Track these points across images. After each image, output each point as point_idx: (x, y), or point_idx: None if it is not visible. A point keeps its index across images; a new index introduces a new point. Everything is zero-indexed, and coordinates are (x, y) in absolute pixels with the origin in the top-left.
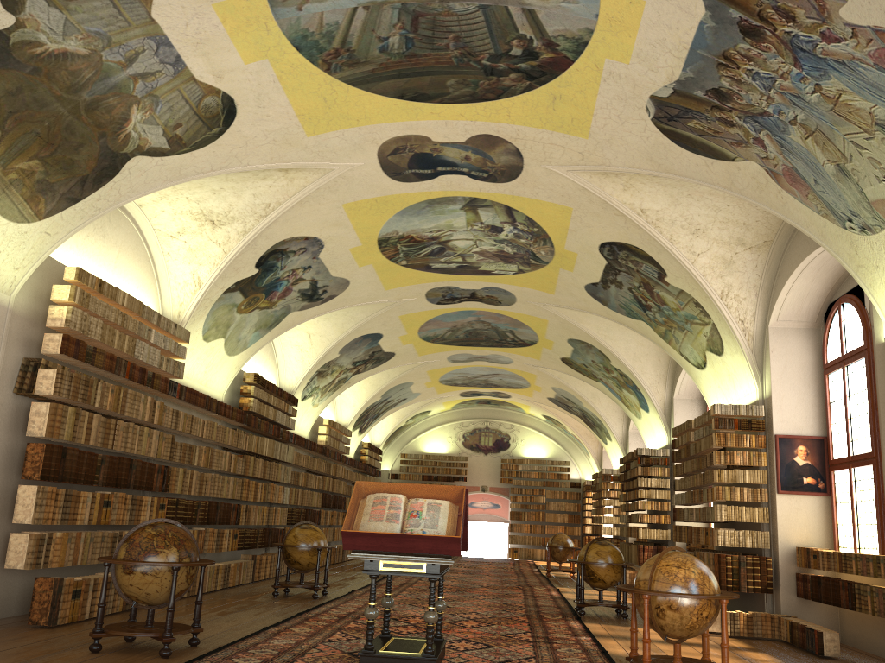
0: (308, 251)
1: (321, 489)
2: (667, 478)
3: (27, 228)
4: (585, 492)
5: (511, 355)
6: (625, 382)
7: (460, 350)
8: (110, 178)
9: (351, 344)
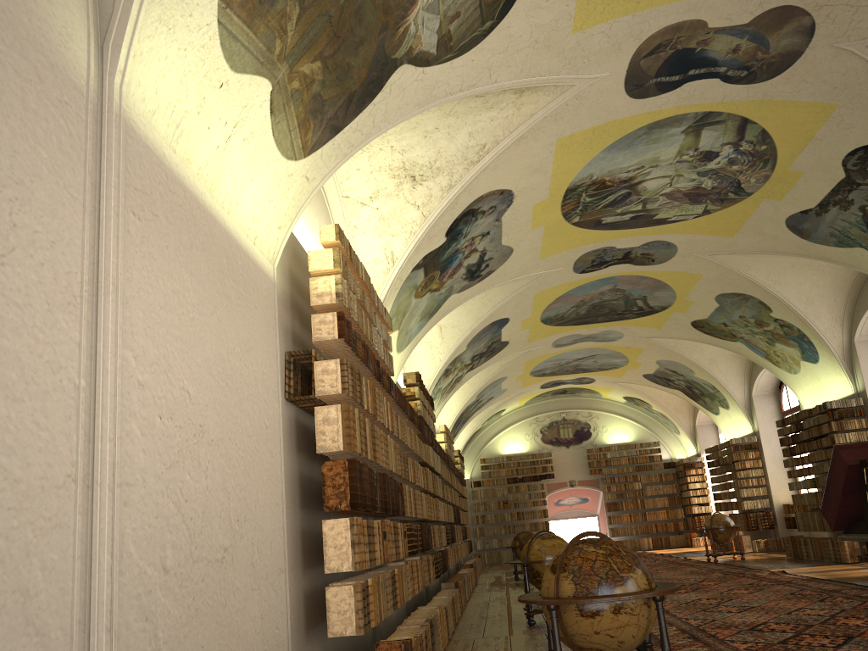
0: (496, 211)
1: (452, 502)
2: (861, 431)
3: (293, 168)
4: (684, 471)
5: (625, 328)
6: (785, 333)
7: (570, 331)
8: (371, 98)
9: (479, 334)
